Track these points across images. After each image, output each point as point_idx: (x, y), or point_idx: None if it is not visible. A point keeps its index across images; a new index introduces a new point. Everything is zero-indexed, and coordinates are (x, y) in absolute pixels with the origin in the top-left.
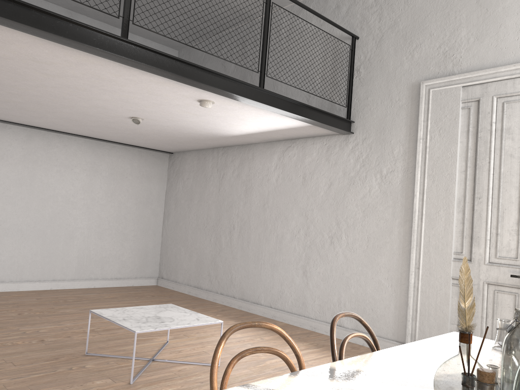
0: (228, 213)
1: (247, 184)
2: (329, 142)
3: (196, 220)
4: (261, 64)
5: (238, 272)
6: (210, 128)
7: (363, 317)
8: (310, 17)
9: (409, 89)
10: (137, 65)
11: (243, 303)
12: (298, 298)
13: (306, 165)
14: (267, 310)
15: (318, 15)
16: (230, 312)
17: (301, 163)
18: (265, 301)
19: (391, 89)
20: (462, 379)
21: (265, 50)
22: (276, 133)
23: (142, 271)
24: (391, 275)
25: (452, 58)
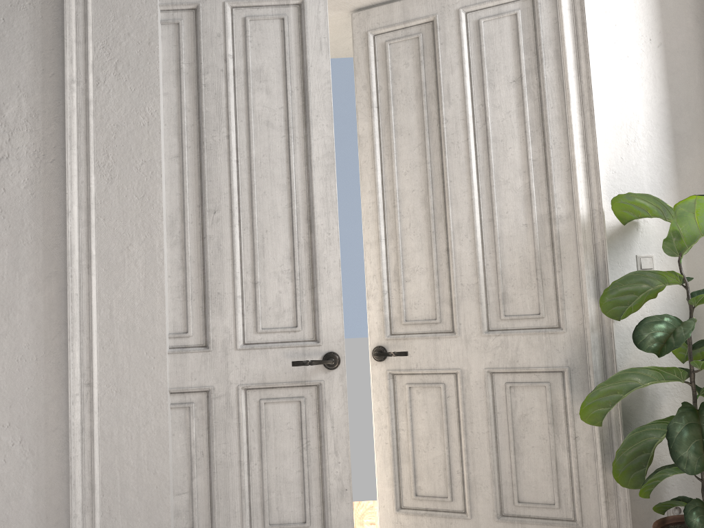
0: None
1: None
2: None
3: None
4: None
5: None
6: None
7: None
8: None
9: None
10: None
11: None
12: None
13: None
14: None
15: None
16: None
17: None
18: None
19: None
20: None
21: None
22: None
23: None
24: (21, 414)
25: None
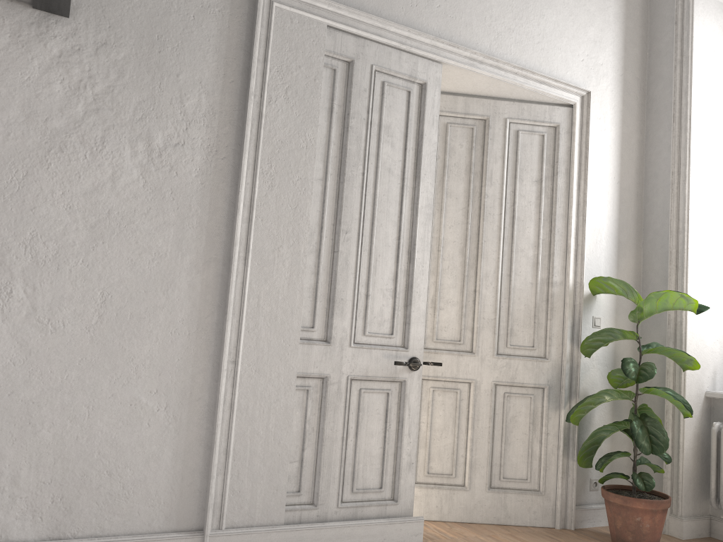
0: None
1: None
2: None
3: None
4: None
5: None
6: None
7: (80, 498)
8: None
9: None
10: None
11: None
12: None
13: None
14: None
15: None
16: None
17: None
18: None
19: None
20: None
21: None
22: None
23: None
24: (168, 383)
25: None
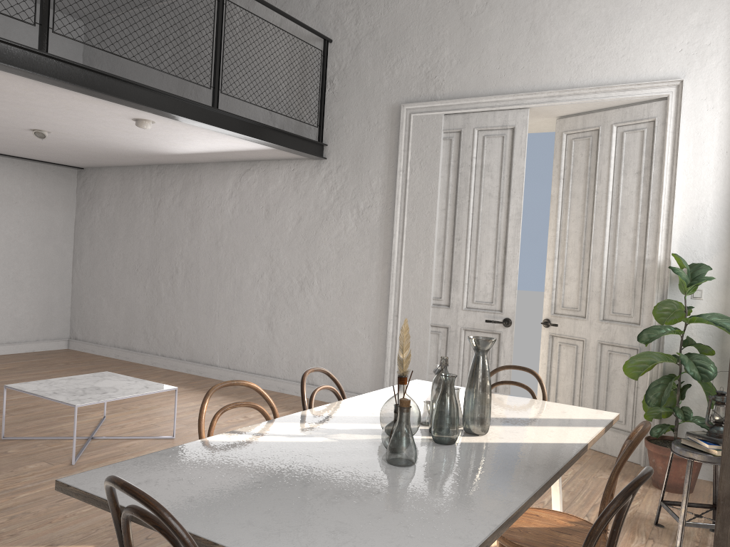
0: (169, 252)
1: (194, 215)
2: (297, 167)
3: (123, 261)
4: (214, 78)
5: (185, 328)
6: (145, 145)
7: (338, 372)
8: (272, 4)
9: (389, 111)
10: (61, 84)
11: (193, 366)
12: (262, 355)
13: (270, 195)
14: (224, 372)
15: (282, 14)
16: (177, 377)
17: (263, 192)
18: (221, 361)
19: (369, 109)
20: (394, 408)
21: (218, 60)
22: (231, 154)
23: (47, 332)
24: (369, 324)
25: (434, 80)
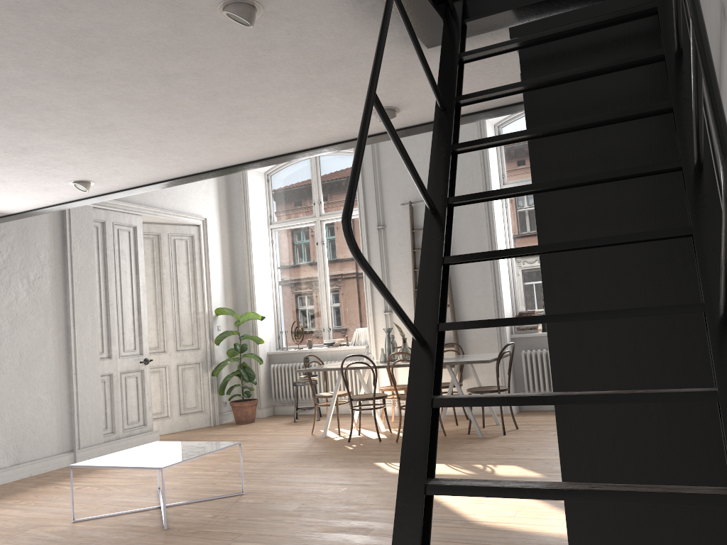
0: None
1: None
2: None
3: None
4: None
5: None
6: None
7: (24, 445)
8: None
9: None
10: (223, 173)
11: None
12: None
13: None
14: None
15: None
16: None
17: None
18: None
19: None
20: None
21: None
22: None
23: None
24: (50, 388)
25: None
